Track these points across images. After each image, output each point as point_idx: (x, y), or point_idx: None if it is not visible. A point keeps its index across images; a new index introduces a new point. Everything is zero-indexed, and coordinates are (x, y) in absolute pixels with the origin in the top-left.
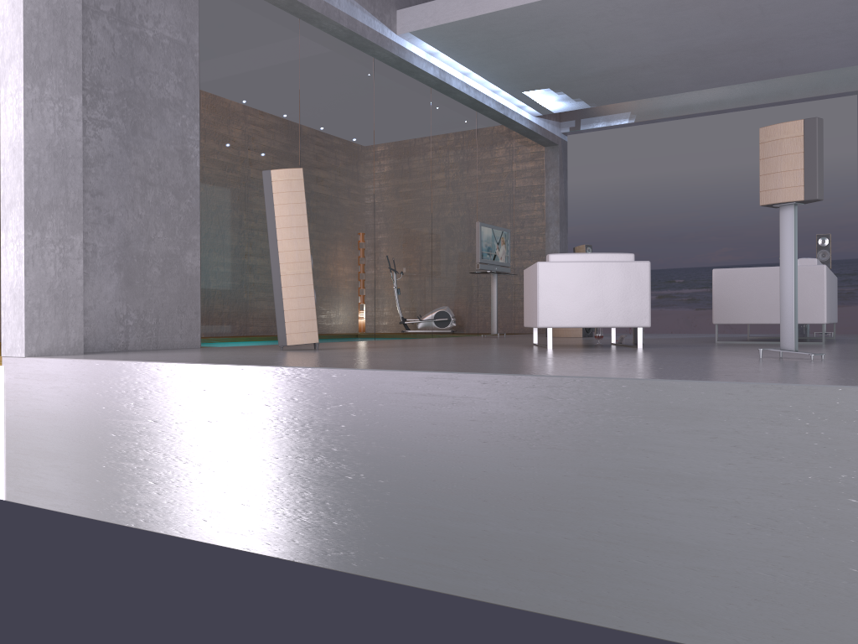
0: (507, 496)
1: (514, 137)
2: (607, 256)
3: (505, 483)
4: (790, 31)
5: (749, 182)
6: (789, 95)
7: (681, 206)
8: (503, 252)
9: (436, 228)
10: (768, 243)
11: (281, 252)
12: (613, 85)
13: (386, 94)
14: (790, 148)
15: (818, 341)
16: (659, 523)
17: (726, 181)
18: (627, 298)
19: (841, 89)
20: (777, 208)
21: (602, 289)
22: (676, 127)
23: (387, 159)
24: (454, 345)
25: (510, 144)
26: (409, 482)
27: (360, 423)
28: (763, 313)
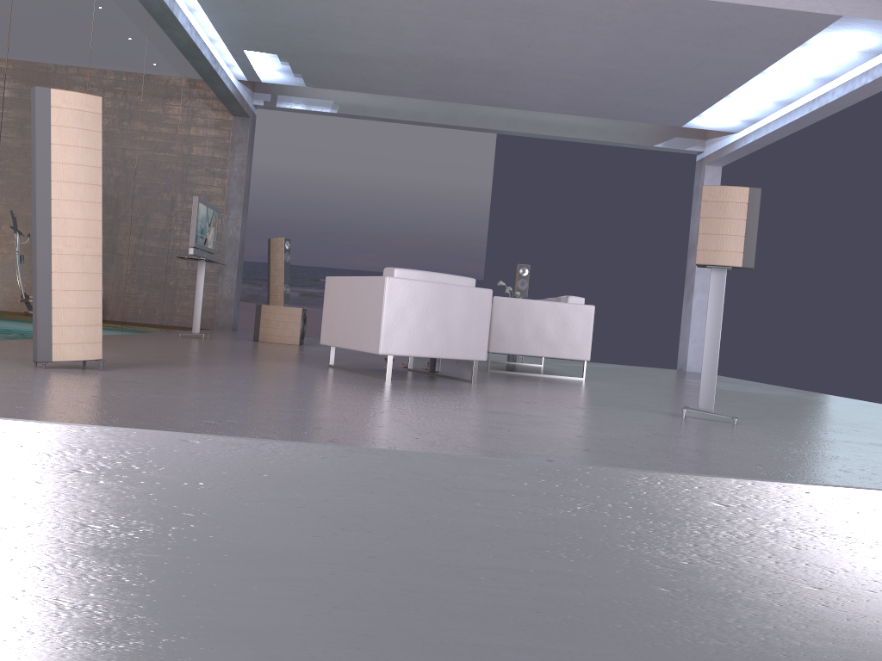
0: (645, 628)
1: (212, 99)
2: (452, 278)
3: (645, 611)
4: (536, 69)
5: (400, 193)
6: (486, 123)
7: (333, 205)
8: (212, 236)
9: (138, 195)
10: (411, 255)
11: (56, 219)
12: (346, 71)
13: (107, 7)
14: (734, 212)
15: (556, 373)
16: (831, 649)
17: (378, 187)
18: (469, 328)
19: (529, 130)
20: (421, 222)
21: (447, 316)
22: (336, 123)
23: (100, 95)
24: (244, 363)
25: (208, 106)
26: (497, 615)
27: (420, 533)
28: (537, 345)
